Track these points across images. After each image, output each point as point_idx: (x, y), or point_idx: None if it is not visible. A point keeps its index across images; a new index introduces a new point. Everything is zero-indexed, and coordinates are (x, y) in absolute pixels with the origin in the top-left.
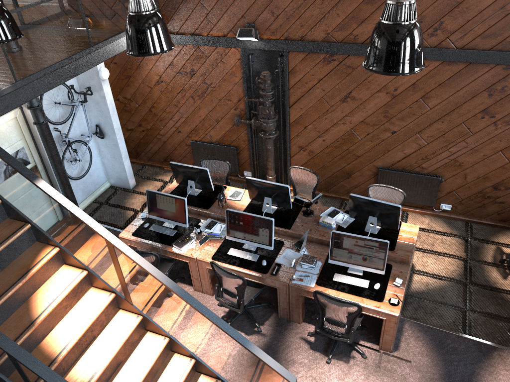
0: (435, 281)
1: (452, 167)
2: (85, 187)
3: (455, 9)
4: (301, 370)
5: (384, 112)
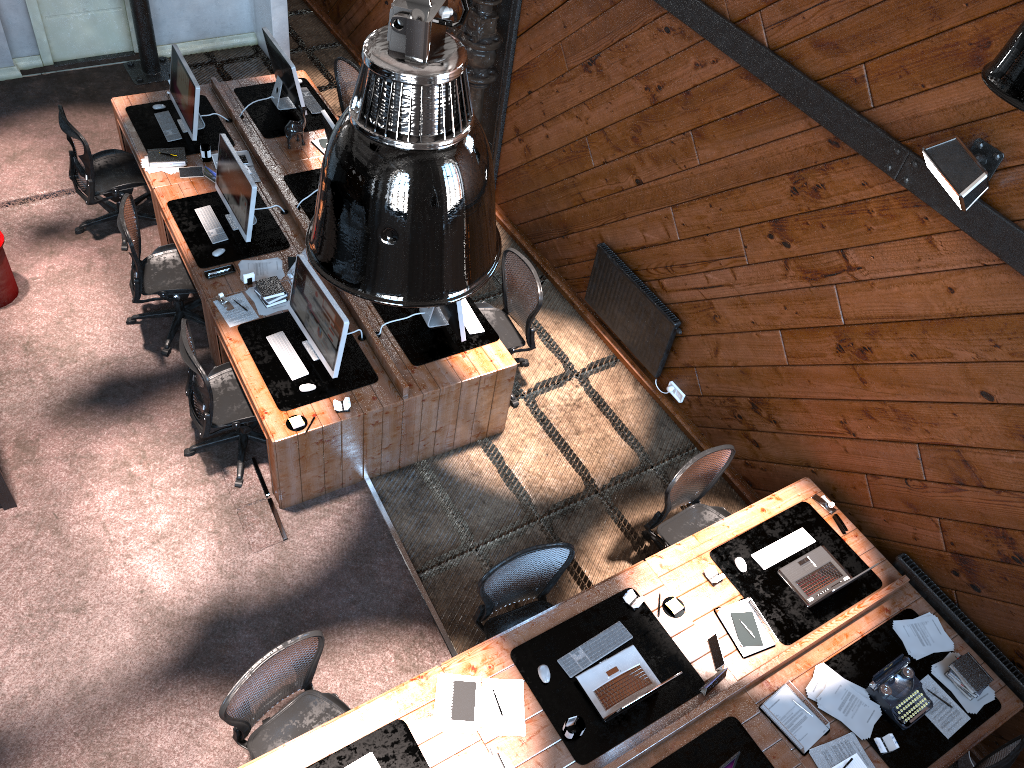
0: (494, 479)
1: (703, 316)
2: (201, 20)
3: None
4: (143, 435)
5: (635, 129)
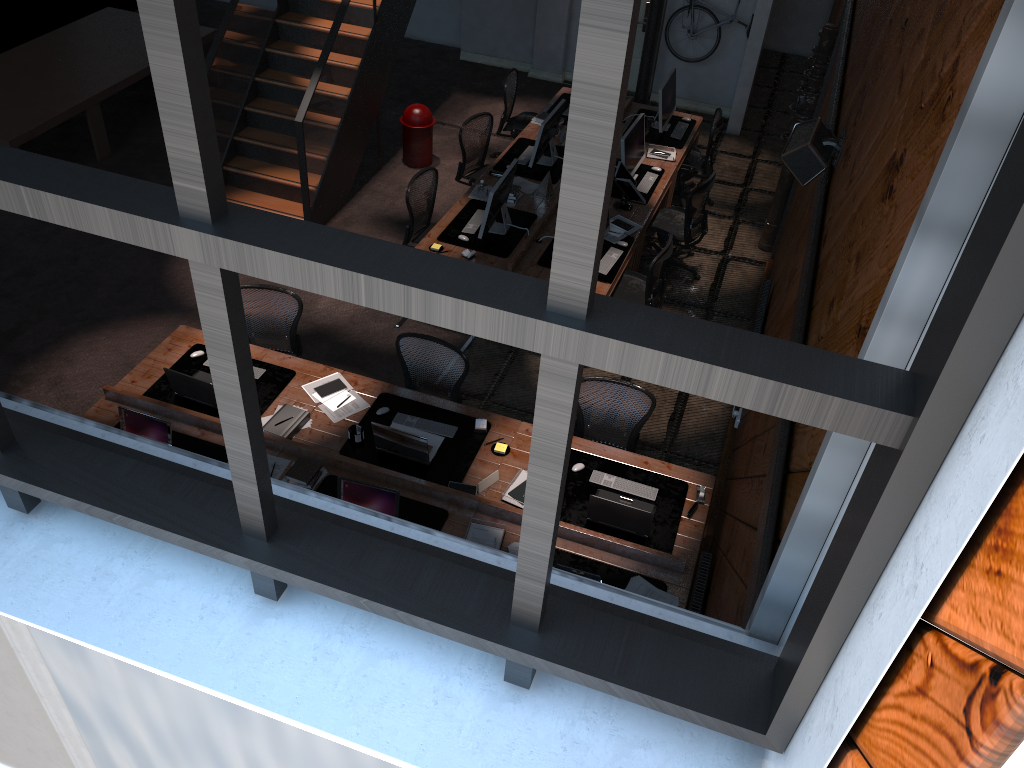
0: None
1: None
2: (694, 86)
3: None
4: None
5: None
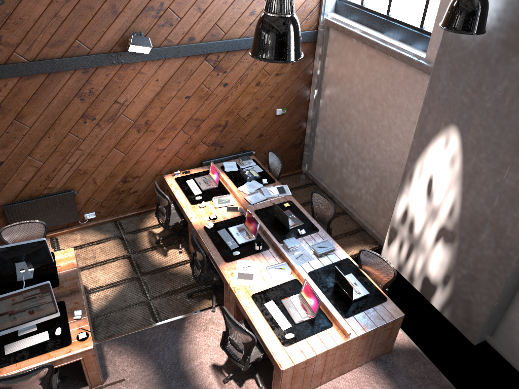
0: (112, 290)
1: (79, 177)
2: None
3: (9, 21)
4: None
5: None
